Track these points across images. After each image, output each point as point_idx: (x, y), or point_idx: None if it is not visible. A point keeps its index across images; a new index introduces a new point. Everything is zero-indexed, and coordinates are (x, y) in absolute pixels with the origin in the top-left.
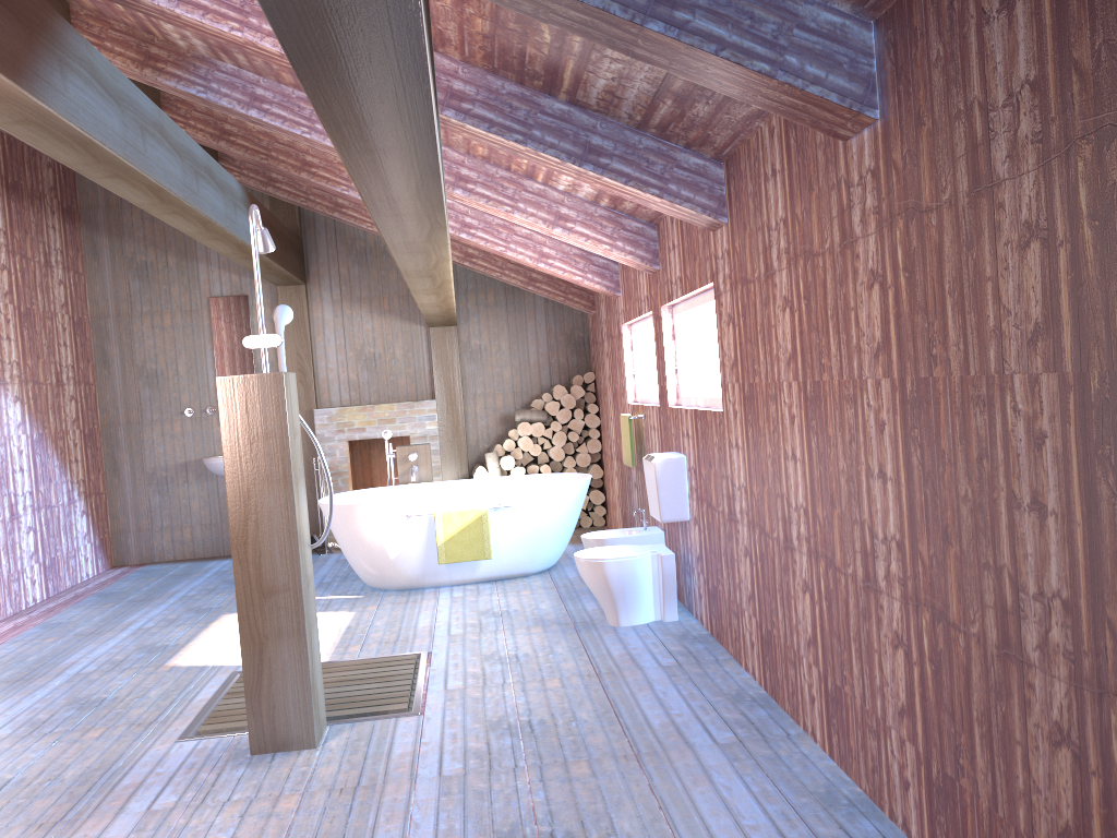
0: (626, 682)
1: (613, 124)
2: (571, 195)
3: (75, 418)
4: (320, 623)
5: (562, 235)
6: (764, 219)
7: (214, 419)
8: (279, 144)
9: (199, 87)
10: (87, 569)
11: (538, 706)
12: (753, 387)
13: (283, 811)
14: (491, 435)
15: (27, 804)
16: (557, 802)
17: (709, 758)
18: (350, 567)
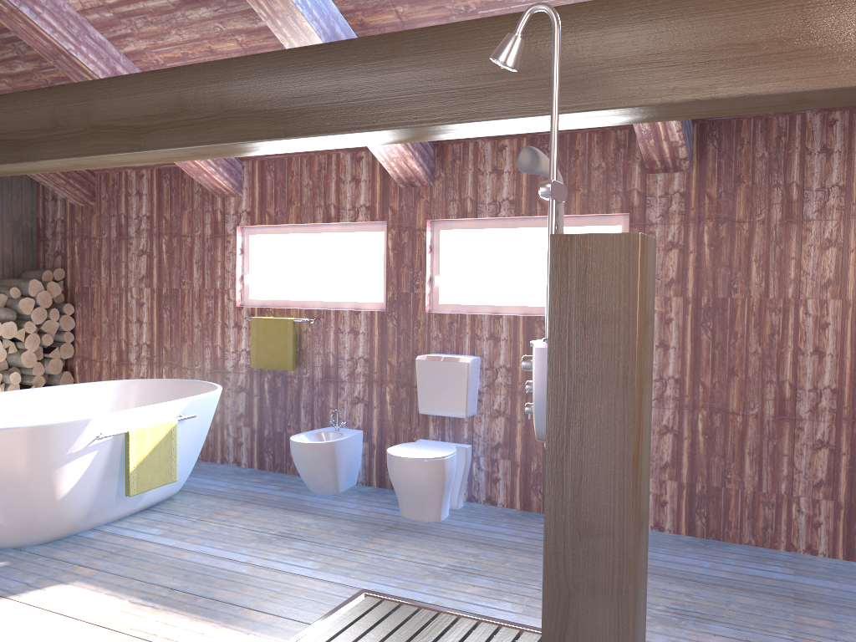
0: None
1: None
2: None
3: None
4: (76, 608)
5: None
6: (791, 180)
7: None
8: None
9: None
10: None
11: None
12: (725, 301)
13: None
14: None
15: None
16: None
17: (823, 584)
18: None
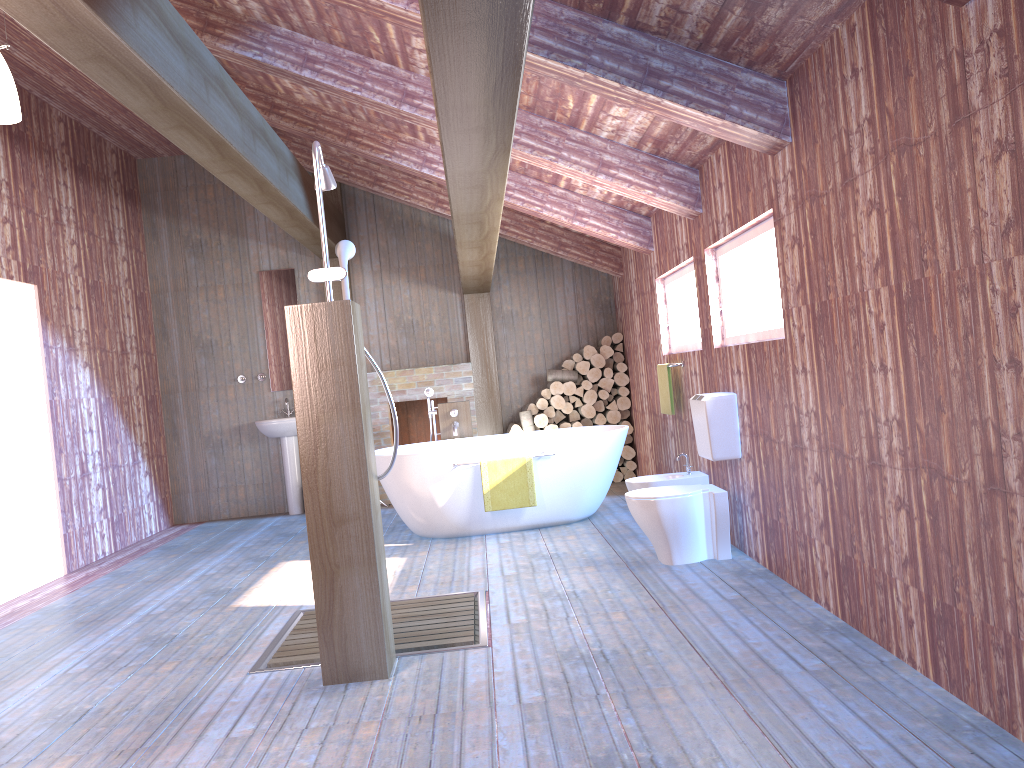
0: (693, 614)
1: (673, 47)
2: (613, 143)
3: (138, 385)
4: None
5: (605, 182)
6: (841, 126)
7: (264, 385)
8: (326, 116)
9: (255, 51)
10: (151, 526)
11: (607, 637)
12: (826, 305)
13: (363, 738)
14: (523, 396)
15: (107, 732)
16: (650, 728)
17: (803, 685)
18: (396, 520)
